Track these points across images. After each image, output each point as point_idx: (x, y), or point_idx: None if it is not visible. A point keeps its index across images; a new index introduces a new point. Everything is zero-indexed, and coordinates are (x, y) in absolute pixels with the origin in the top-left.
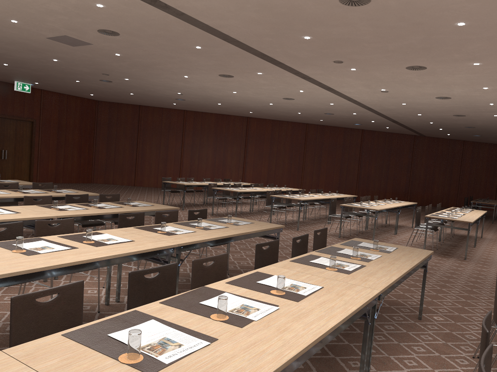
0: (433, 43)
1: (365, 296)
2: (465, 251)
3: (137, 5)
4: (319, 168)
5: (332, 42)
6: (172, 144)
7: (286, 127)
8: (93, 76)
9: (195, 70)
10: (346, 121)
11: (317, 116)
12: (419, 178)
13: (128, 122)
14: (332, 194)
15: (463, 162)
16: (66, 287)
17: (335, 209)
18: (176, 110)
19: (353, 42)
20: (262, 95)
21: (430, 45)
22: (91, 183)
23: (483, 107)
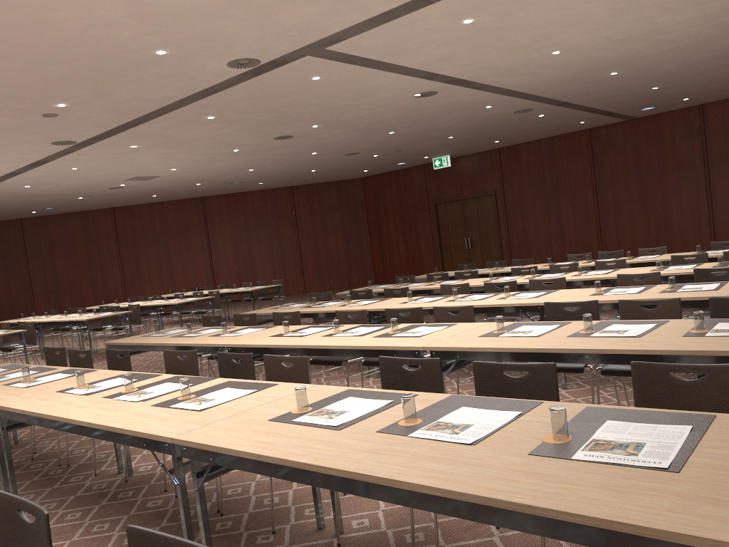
0: None
1: (150, 429)
2: None
3: None
4: None
5: None
6: None
7: None
8: None
9: None
10: None
11: None
12: None
13: None
14: None
15: None
16: (189, 353)
17: None
18: None
19: None
20: None
21: None
22: None
23: None
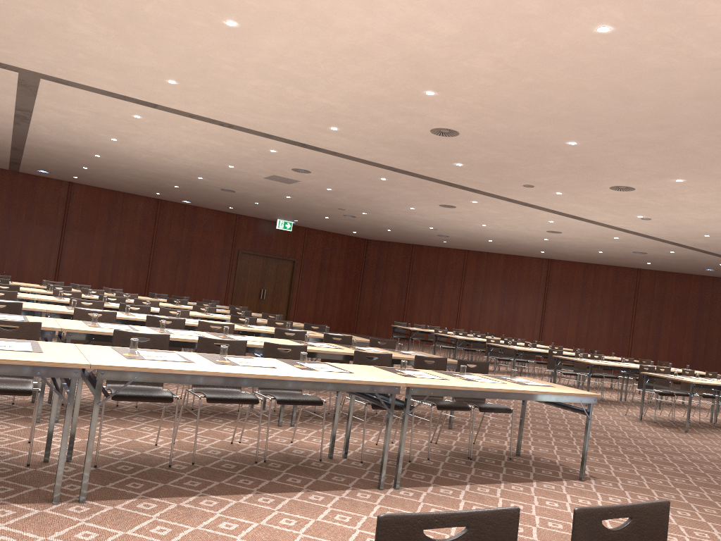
0: (585, 162)
1: None
2: None
3: (296, 148)
4: (658, 333)
5: (489, 167)
6: (447, 291)
7: (605, 273)
8: (333, 211)
9: (412, 202)
10: (685, 265)
11: (631, 256)
12: None
13: (399, 264)
14: None
15: None
16: (106, 313)
17: (559, 363)
18: (456, 250)
19: (507, 166)
20: (518, 227)
21: (586, 164)
22: (352, 333)
23: None
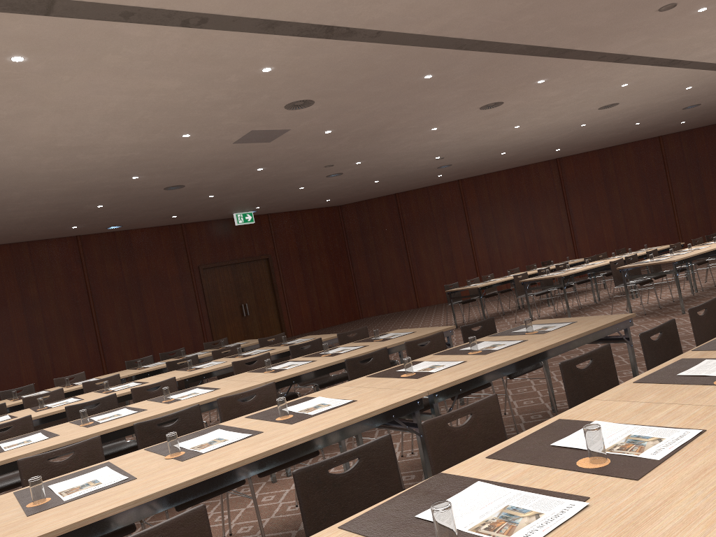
0: None
1: None
2: None
3: (311, 47)
4: (704, 201)
5: None
6: (453, 233)
7: (624, 153)
8: (315, 174)
9: (443, 115)
10: None
11: (672, 117)
12: None
13: (386, 221)
14: None
15: None
16: (173, 524)
17: None
18: (447, 184)
19: None
20: (562, 115)
21: None
22: (360, 319)
23: None
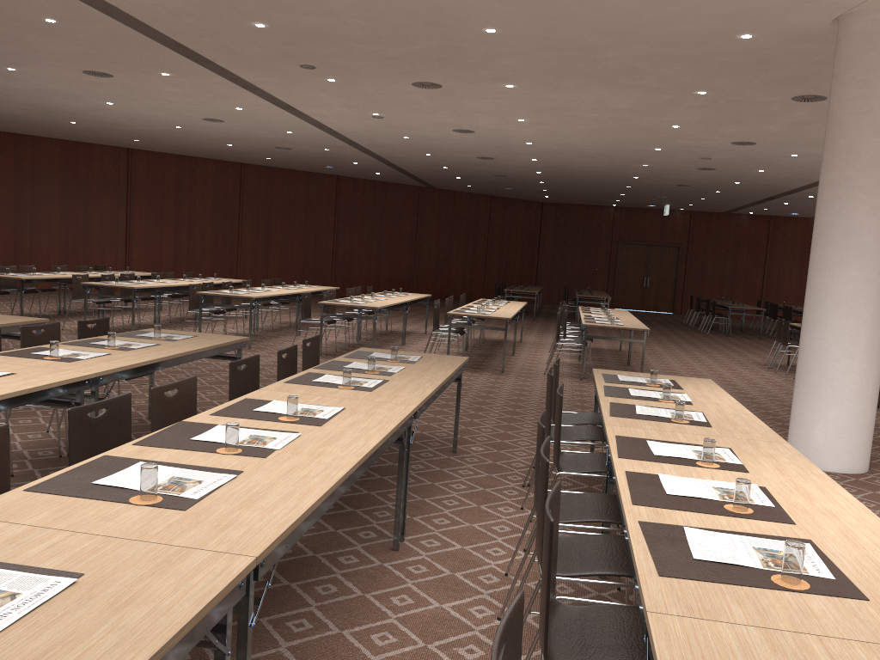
0: (453, 53)
1: (401, 413)
2: (501, 361)
3: None
4: (268, 242)
5: (302, 37)
6: None
7: (204, 169)
8: None
9: (35, 60)
10: (311, 162)
11: (262, 151)
12: (429, 256)
13: None
14: (300, 287)
15: (491, 230)
16: None
17: (309, 309)
18: None
19: (335, 39)
20: (165, 111)
21: (449, 55)
22: None
23: (518, 147)
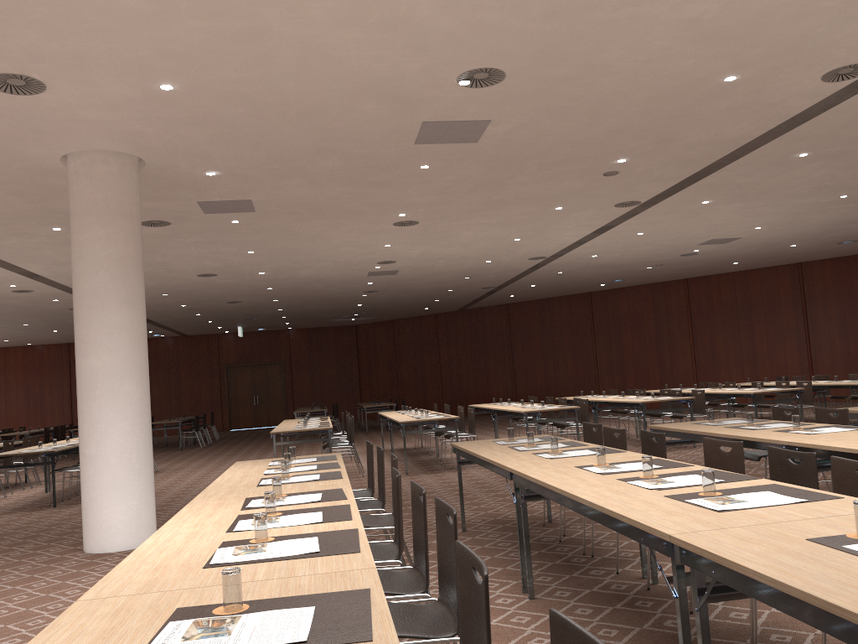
0: None
1: (649, 521)
2: None
3: None
4: None
5: None
6: None
7: None
8: None
9: None
10: None
11: None
12: None
13: None
14: None
15: None
16: (734, 444)
17: None
18: None
19: None
20: None
21: None
22: None
23: None
